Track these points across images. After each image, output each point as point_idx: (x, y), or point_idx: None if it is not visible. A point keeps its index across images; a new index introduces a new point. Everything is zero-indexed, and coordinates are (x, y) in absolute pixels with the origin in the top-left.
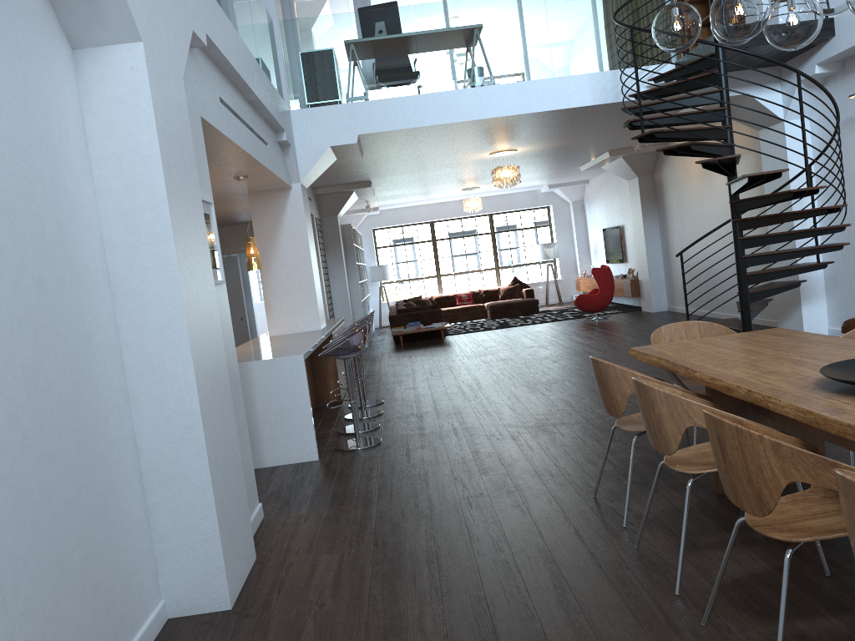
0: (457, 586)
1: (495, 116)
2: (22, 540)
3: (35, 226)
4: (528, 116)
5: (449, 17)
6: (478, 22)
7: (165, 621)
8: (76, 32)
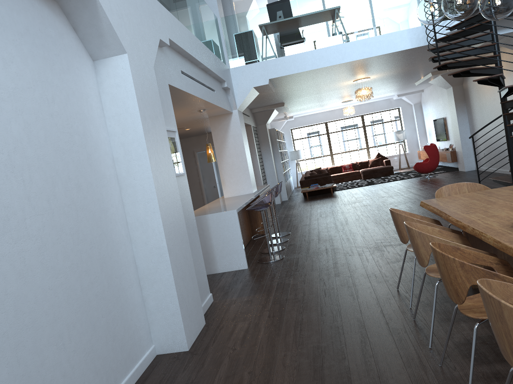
0: (308, 340)
1: (350, 61)
2: (72, 314)
3: (75, 157)
4: (370, 58)
5: (319, 4)
6: (337, 5)
7: (155, 356)
8: (94, 52)
